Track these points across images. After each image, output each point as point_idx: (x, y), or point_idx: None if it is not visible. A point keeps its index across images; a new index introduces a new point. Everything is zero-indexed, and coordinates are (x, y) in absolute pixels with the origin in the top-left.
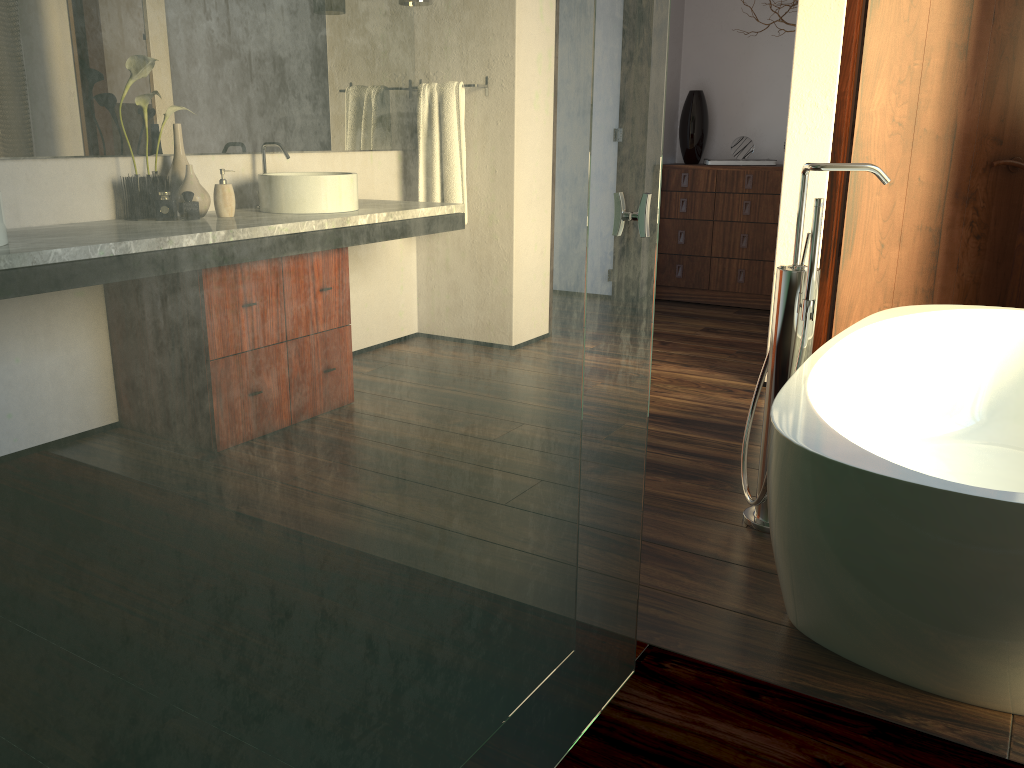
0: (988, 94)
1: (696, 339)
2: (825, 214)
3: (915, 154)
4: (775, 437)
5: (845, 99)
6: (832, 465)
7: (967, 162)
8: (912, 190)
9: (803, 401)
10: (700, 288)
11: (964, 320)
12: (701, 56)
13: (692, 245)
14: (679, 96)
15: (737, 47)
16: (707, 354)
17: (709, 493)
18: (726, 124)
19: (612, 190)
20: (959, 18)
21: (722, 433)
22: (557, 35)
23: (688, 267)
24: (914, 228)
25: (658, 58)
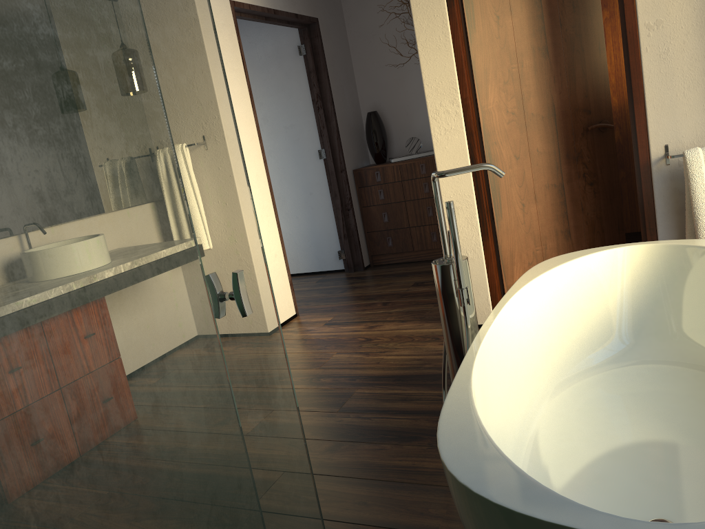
0: (571, 79)
1: (409, 294)
2: (475, 190)
3: (530, 133)
4: (443, 466)
5: (468, 103)
6: (499, 508)
7: (569, 131)
8: (534, 159)
9: (468, 407)
10: (407, 251)
11: (597, 261)
12: (370, 87)
13: (394, 221)
14: (362, 117)
15: (394, 76)
16: (418, 307)
17: (427, 453)
18: (399, 130)
19: (189, 282)
20: (536, 28)
21: (434, 383)
22: (29, 145)
23: (395, 237)
24: (543, 187)
25: (222, 129)
